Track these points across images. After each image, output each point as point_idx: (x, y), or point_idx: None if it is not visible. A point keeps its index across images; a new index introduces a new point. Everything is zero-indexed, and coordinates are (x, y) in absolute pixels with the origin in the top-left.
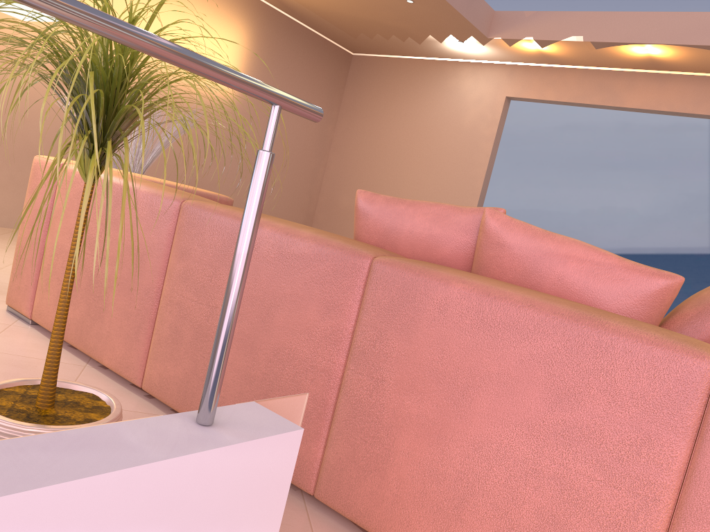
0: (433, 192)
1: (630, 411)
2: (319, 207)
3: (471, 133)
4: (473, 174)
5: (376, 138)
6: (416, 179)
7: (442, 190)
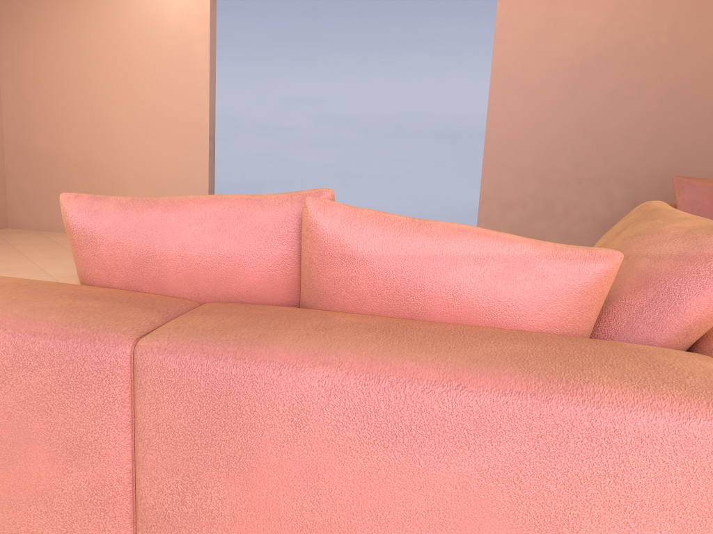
0: (152, 114)
1: (663, 529)
2: (9, 156)
3: (180, 34)
4: (195, 84)
5: (61, 56)
6: (127, 100)
7: (162, 110)
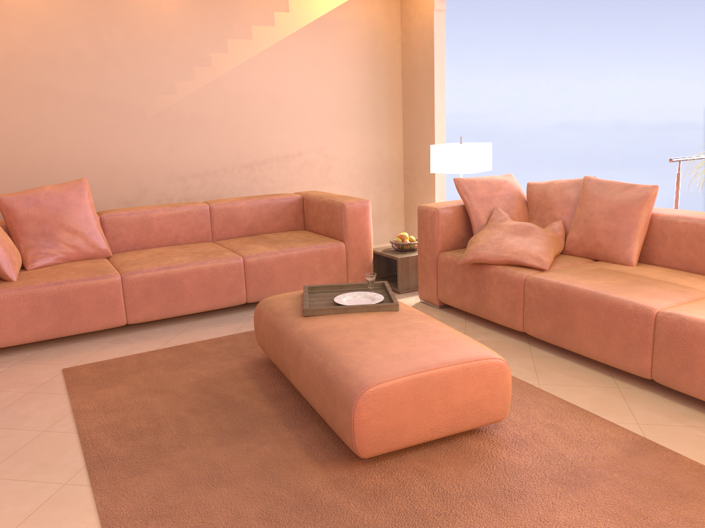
0: None
1: None
2: None
3: None
4: None
5: None
6: None
7: None
